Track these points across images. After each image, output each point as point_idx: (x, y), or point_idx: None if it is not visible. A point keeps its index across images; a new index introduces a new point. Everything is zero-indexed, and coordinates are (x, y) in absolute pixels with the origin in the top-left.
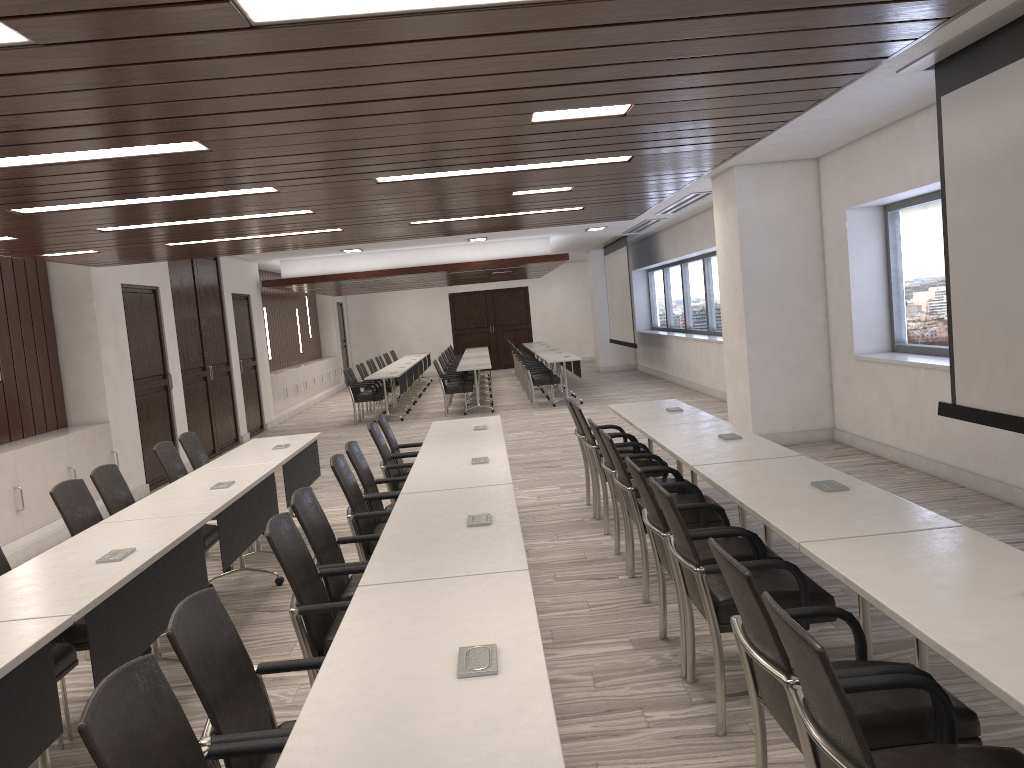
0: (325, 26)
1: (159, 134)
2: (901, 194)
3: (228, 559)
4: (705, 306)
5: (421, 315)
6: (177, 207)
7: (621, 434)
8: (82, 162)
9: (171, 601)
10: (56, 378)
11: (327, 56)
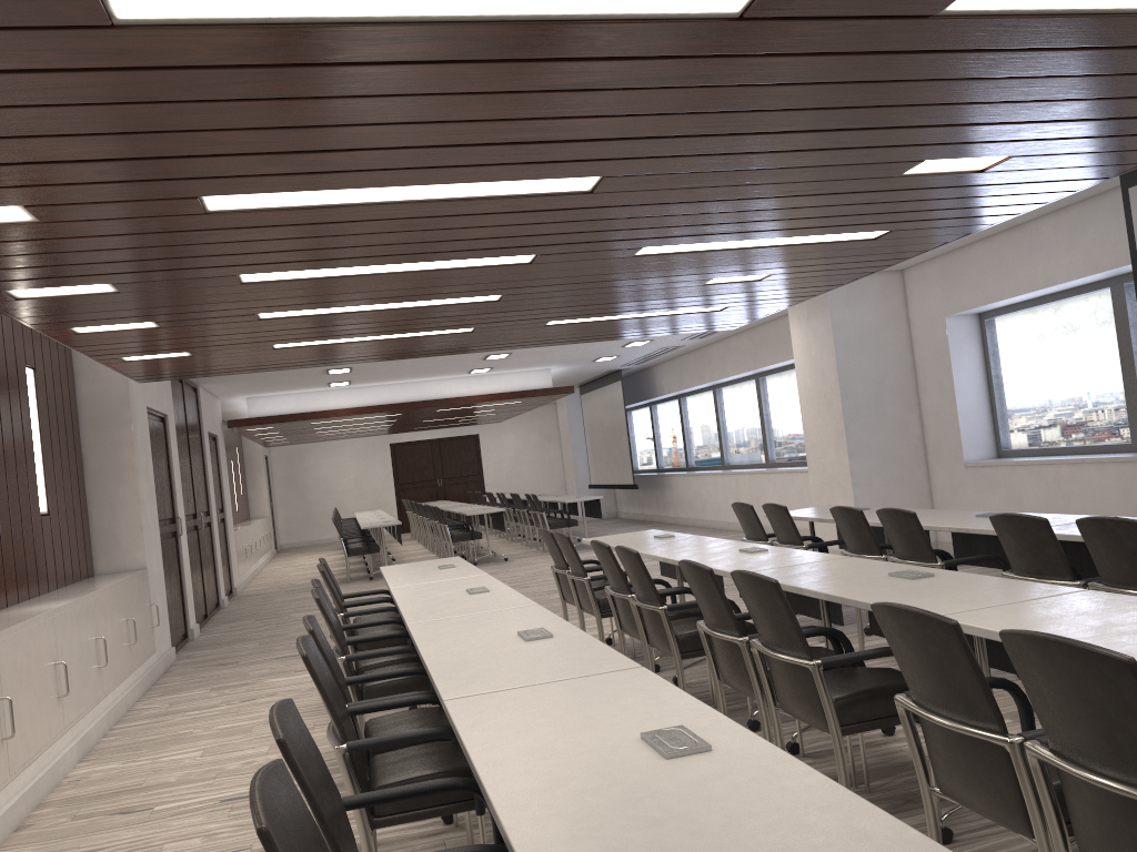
0: (989, 21)
1: (597, 161)
2: (1019, 297)
3: None
4: (716, 440)
5: (359, 468)
6: (400, 282)
7: (809, 537)
8: (451, 200)
9: None
10: (85, 516)
11: (921, 62)
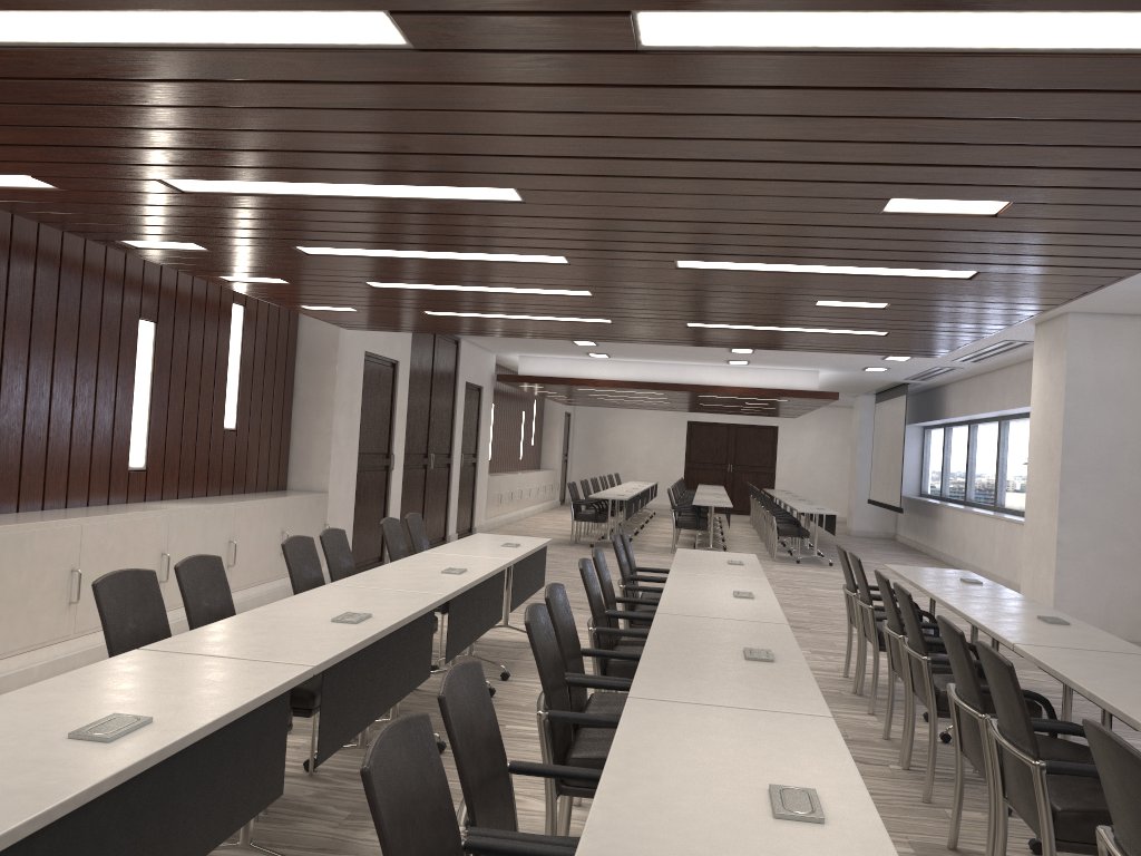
0: (715, 58)
1: (482, 174)
2: None
3: (451, 652)
4: (994, 477)
5: (653, 440)
6: (458, 268)
7: None
8: (390, 199)
9: (396, 681)
10: (285, 437)
11: (700, 97)
